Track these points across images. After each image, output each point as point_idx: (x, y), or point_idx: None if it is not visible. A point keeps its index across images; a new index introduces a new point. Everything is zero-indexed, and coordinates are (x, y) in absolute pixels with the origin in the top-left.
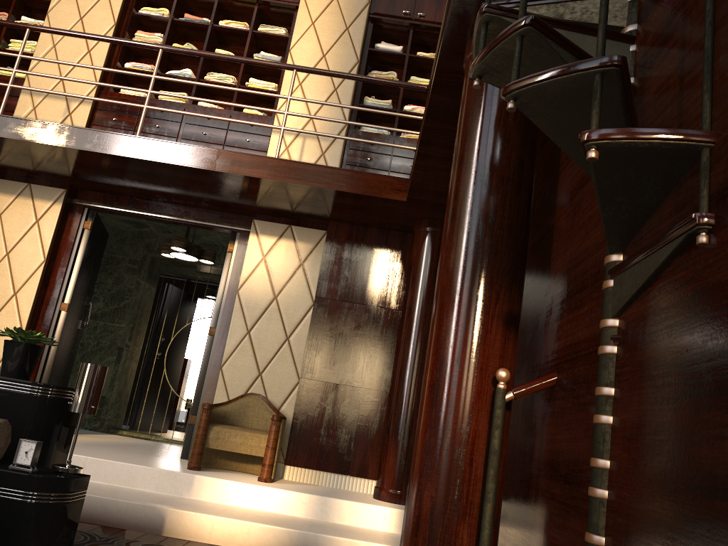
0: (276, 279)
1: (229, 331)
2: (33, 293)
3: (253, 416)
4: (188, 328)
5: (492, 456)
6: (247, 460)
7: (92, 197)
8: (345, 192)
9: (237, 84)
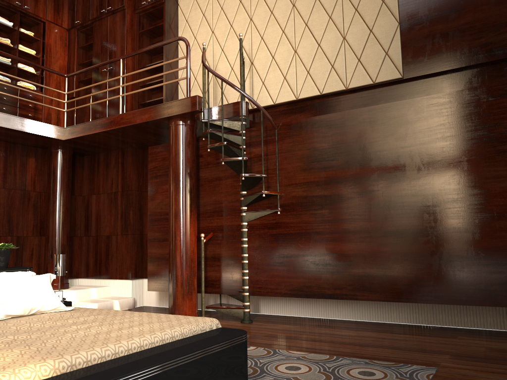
0: None
1: None
2: None
3: None
4: None
5: (203, 258)
6: None
7: None
8: (32, 133)
9: None
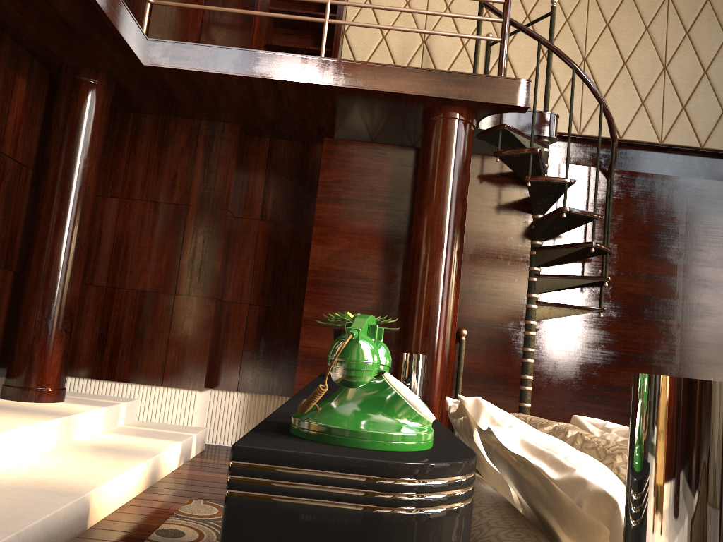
0: None
1: None
2: None
3: None
4: None
5: (462, 375)
6: None
7: None
8: (113, 27)
9: None
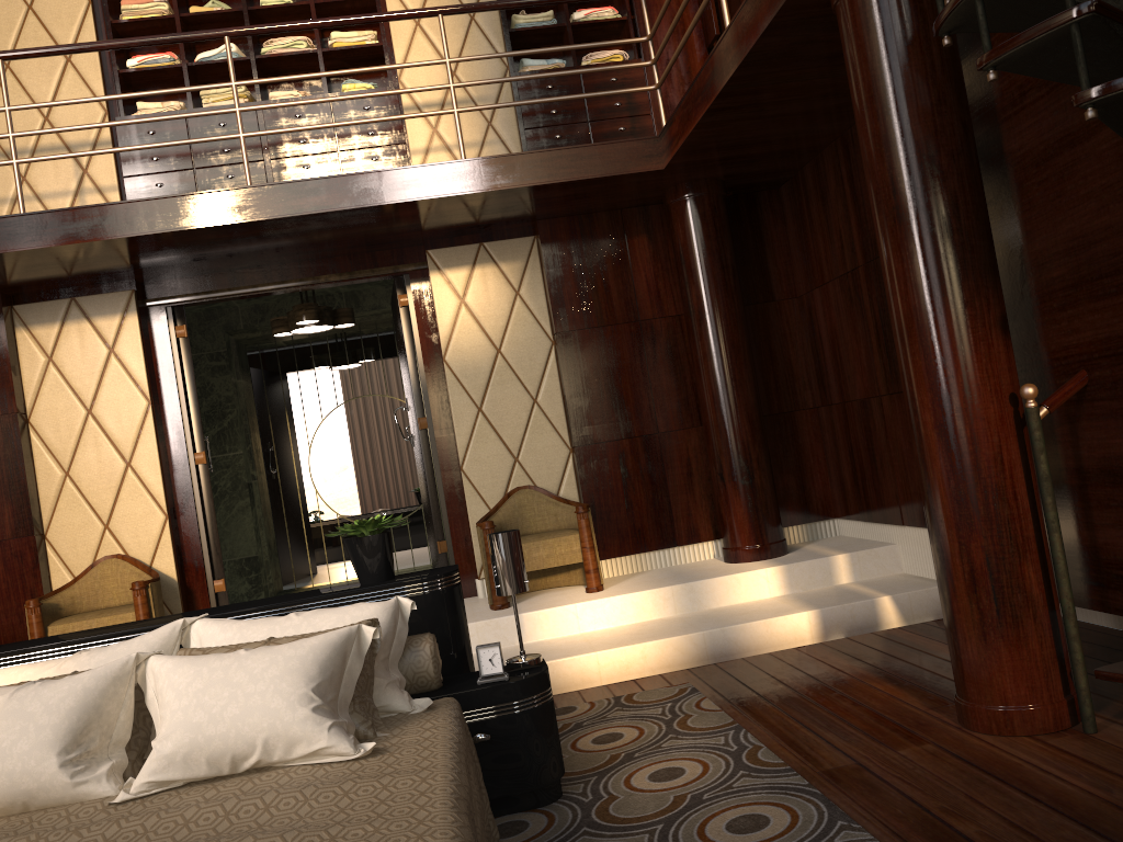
0: (491, 325)
1: (453, 417)
2: (155, 455)
3: (534, 516)
4: (326, 424)
5: (1045, 483)
6: (545, 572)
7: (171, 289)
8: (577, 181)
9: (317, 49)
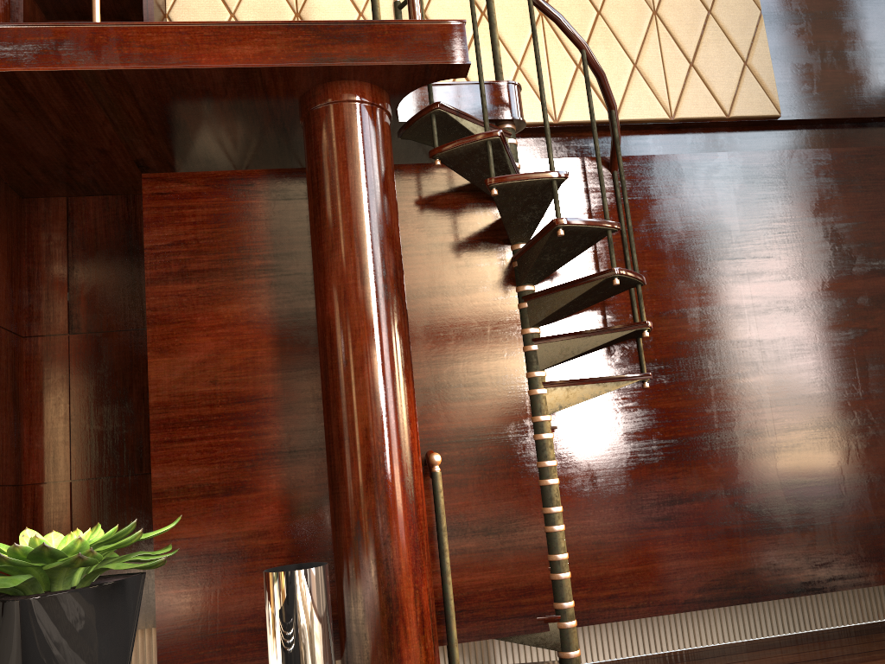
0: None
1: None
2: None
3: None
4: None
5: (446, 533)
6: None
7: None
8: None
9: None
